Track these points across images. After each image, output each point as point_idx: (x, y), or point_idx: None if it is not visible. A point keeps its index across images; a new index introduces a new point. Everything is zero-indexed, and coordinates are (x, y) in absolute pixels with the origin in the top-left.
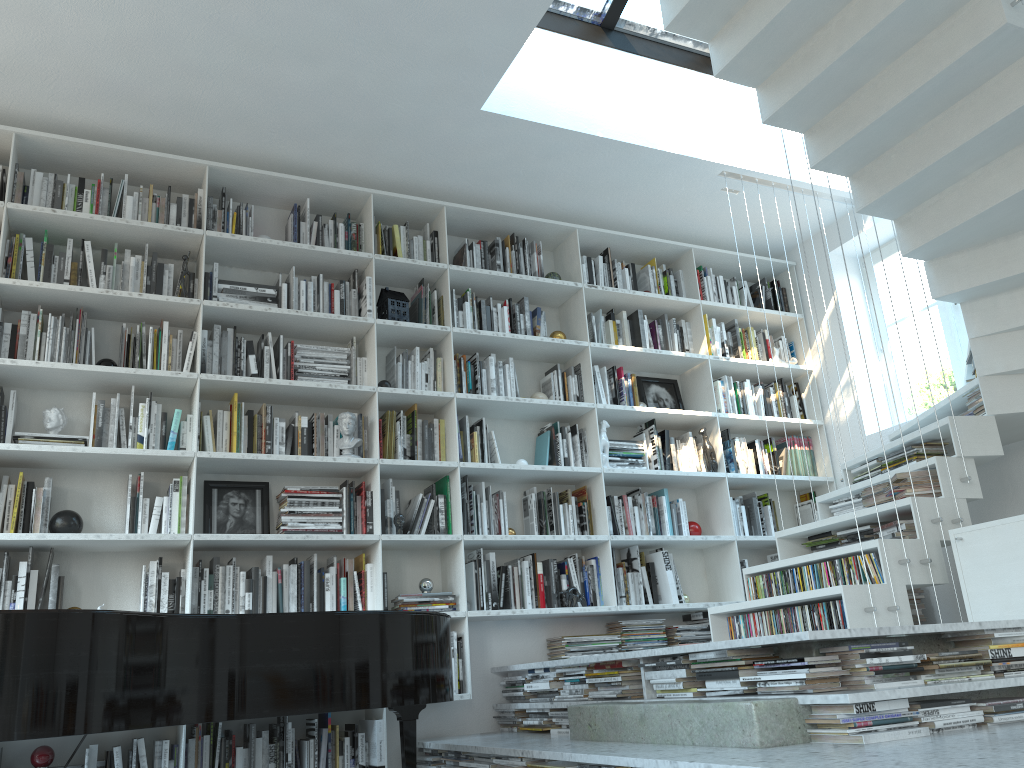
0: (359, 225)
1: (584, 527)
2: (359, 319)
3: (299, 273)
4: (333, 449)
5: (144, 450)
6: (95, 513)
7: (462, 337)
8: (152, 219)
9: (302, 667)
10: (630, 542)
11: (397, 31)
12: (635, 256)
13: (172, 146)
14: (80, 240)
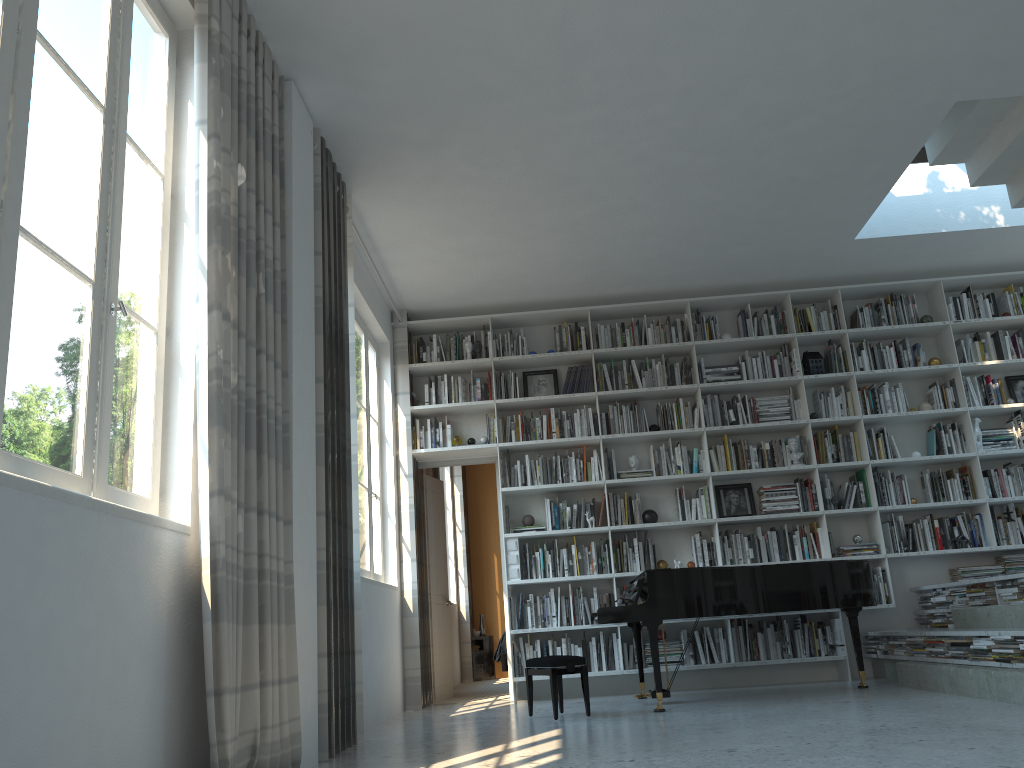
0: (783, 313)
1: (967, 493)
2: (792, 378)
3: (749, 350)
4: (786, 460)
5: (683, 475)
6: (660, 509)
7: (862, 376)
8: (662, 338)
9: (793, 589)
10: (1005, 501)
11: (794, 223)
12: (995, 284)
13: (666, 292)
14: (626, 357)
